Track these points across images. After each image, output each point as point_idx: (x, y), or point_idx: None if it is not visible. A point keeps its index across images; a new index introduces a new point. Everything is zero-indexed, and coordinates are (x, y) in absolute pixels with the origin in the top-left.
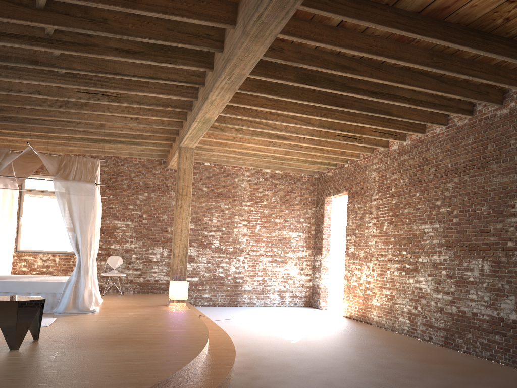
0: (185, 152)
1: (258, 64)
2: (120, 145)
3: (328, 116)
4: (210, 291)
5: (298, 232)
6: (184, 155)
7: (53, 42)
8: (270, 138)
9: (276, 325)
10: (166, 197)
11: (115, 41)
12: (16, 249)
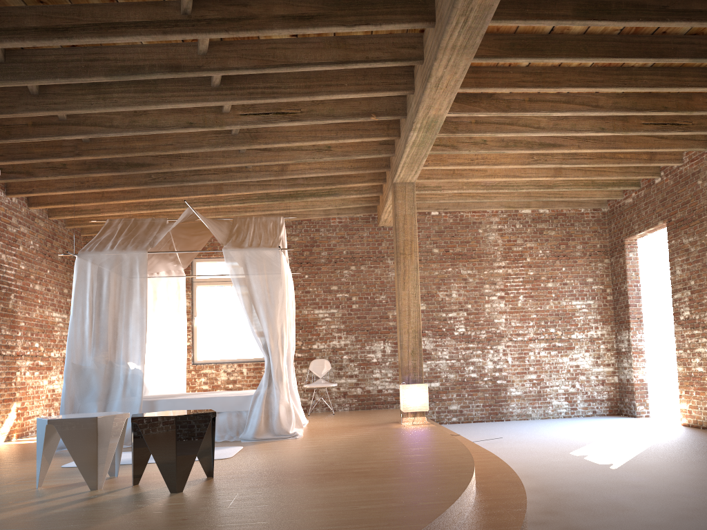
0: (402, 191)
1: (509, 0)
2: (311, 199)
3: (632, 84)
4: (459, 401)
5: (585, 299)
6: (401, 195)
7: (193, 24)
8: (530, 148)
9: (574, 443)
10: (381, 269)
11: (281, 5)
12: (193, 361)
